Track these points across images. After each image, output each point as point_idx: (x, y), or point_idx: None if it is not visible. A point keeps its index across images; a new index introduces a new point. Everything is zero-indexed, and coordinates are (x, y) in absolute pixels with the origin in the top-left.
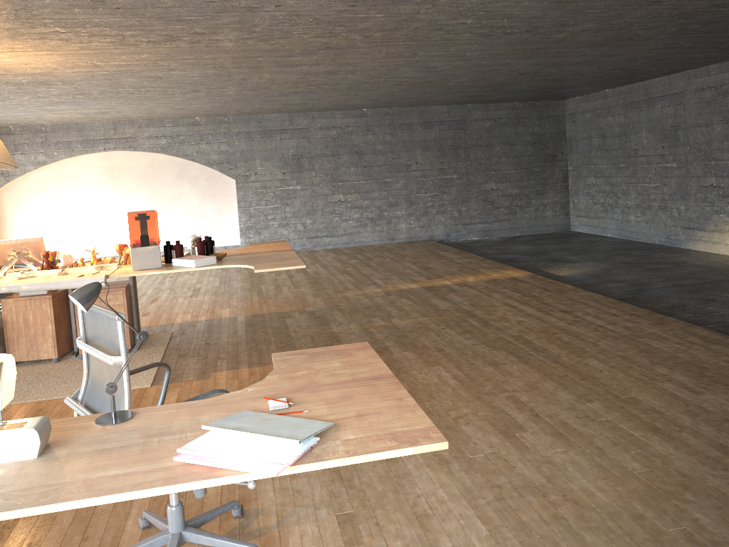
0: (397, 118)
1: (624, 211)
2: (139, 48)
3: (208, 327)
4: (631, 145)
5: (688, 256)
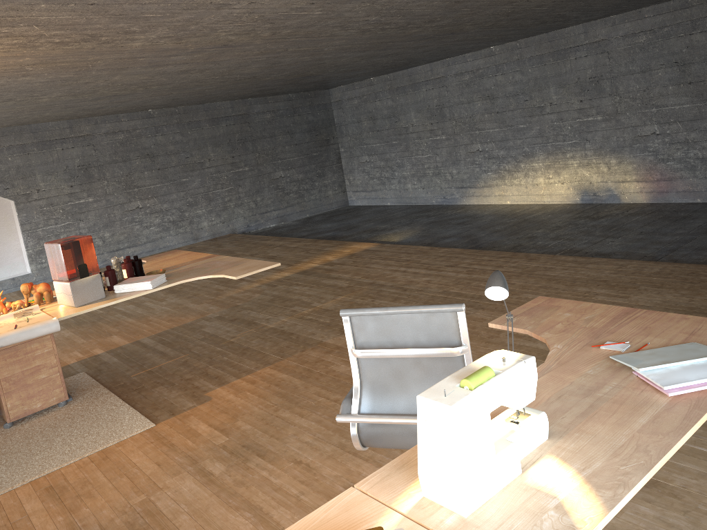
0: (185, 117)
1: (401, 181)
2: (33, 51)
3: (122, 358)
4: (401, 124)
5: (471, 209)
